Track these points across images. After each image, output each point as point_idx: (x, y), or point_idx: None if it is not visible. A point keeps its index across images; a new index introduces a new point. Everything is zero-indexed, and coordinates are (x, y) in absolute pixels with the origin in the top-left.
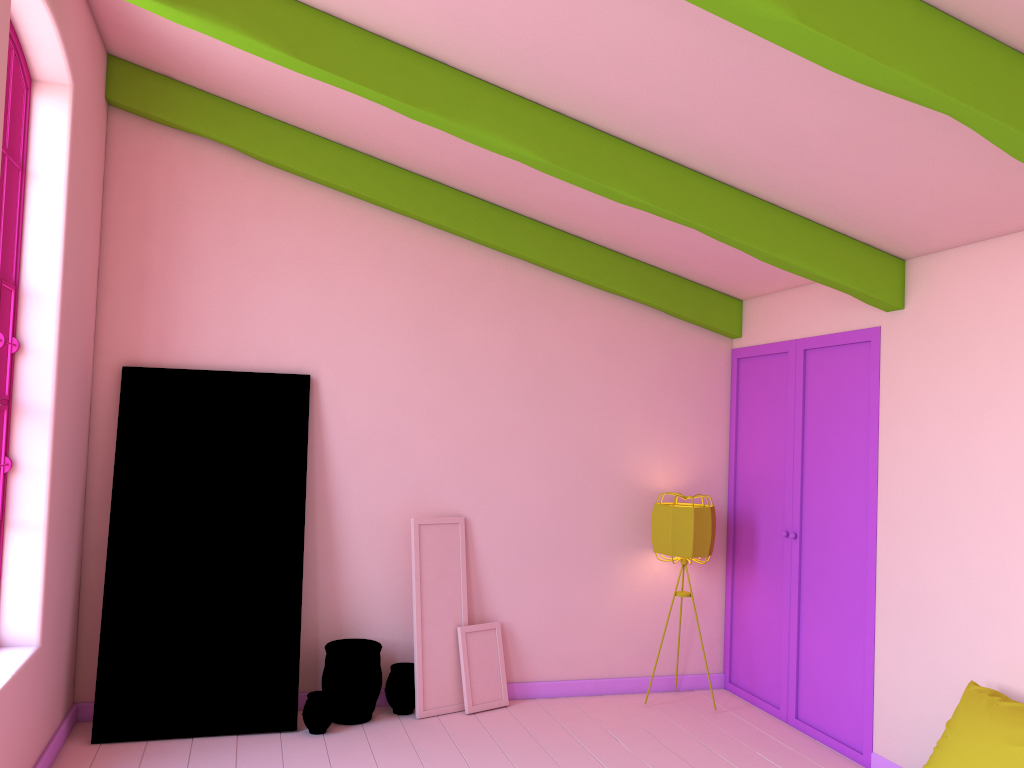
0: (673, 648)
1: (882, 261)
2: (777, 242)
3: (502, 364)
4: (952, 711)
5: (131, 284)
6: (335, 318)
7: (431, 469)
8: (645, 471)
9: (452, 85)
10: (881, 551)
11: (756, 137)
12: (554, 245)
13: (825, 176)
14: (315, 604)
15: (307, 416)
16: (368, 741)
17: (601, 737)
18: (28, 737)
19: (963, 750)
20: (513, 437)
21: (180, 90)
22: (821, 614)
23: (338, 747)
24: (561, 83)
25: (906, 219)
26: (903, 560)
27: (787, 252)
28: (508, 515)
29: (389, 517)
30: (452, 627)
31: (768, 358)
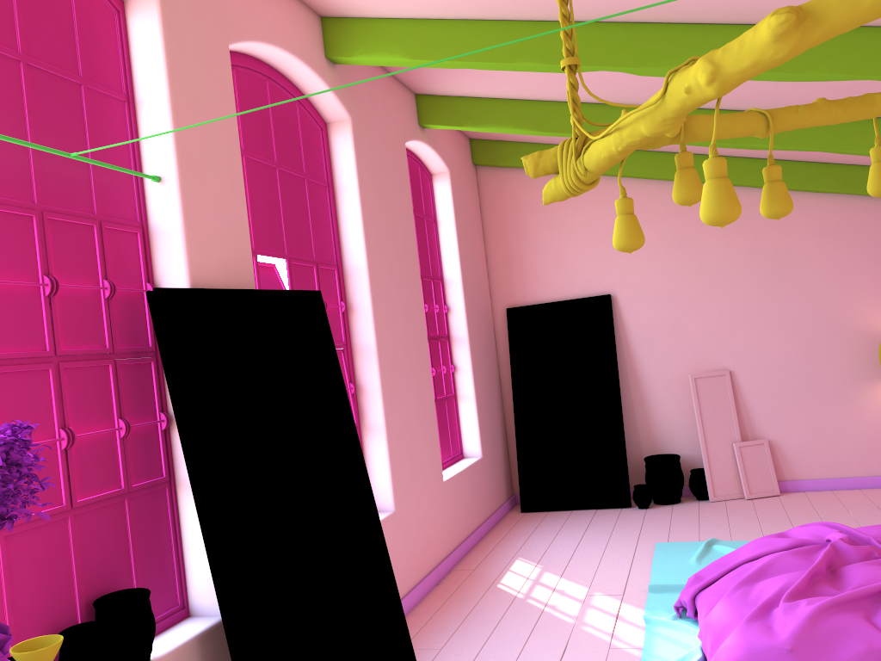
0: None
1: None
2: None
3: (741, 262)
4: None
5: (503, 262)
6: (620, 256)
7: (700, 341)
8: (874, 320)
9: None
10: None
11: (821, 92)
12: None
13: None
14: (637, 434)
15: (611, 320)
16: (671, 512)
17: (837, 510)
18: (482, 500)
19: None
20: (758, 311)
21: (508, 146)
22: None
23: (651, 514)
24: None
25: None
26: None
27: None
28: (762, 365)
29: (676, 376)
30: (729, 443)
31: None
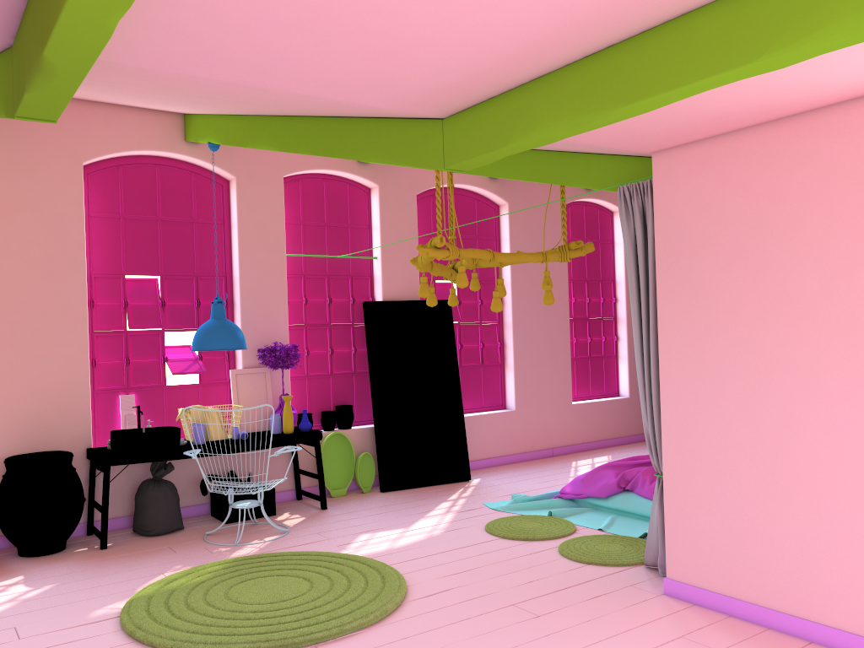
0: None
1: None
2: None
3: None
4: None
5: None
6: None
7: None
8: None
9: None
10: None
11: None
12: None
13: None
14: None
15: None
16: None
17: None
18: (622, 424)
19: None
20: None
21: None
22: None
23: None
24: None
25: None
26: None
27: None
28: None
29: None
30: None
31: None
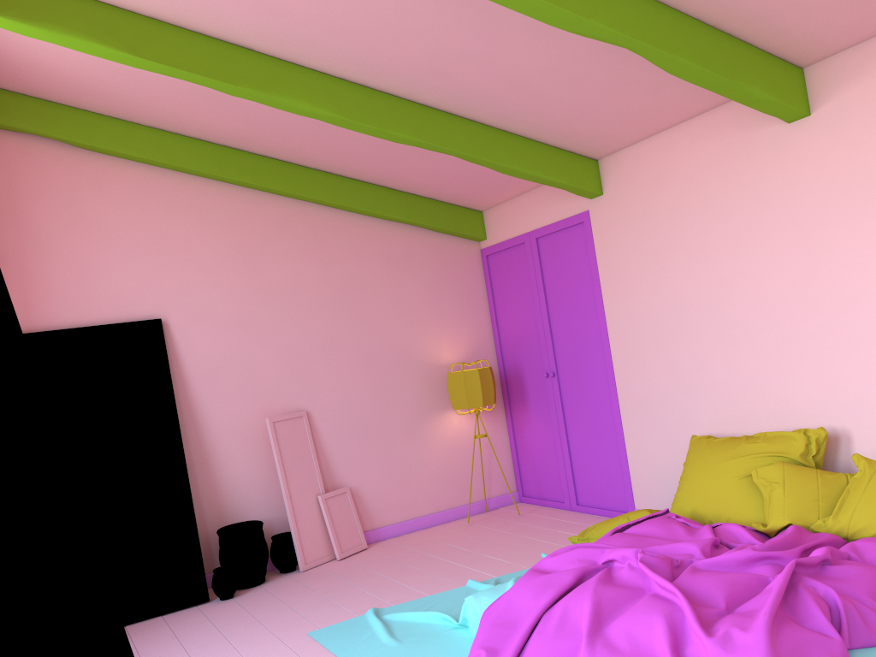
0: (479, 480)
1: (583, 163)
2: (512, 158)
3: (313, 287)
4: (683, 462)
5: None
6: (172, 270)
7: (273, 378)
8: (435, 351)
9: (260, 66)
10: (617, 368)
11: (492, 81)
12: (337, 188)
13: (541, 104)
14: (200, 503)
15: (166, 352)
16: (271, 593)
17: (446, 549)
18: None
19: (698, 474)
20: (332, 342)
21: (4, 96)
22: (582, 425)
23: (249, 602)
24: (346, 56)
25: (597, 129)
26: (633, 369)
27: (520, 164)
28: (339, 403)
29: (246, 422)
30: (314, 497)
31: (510, 250)
